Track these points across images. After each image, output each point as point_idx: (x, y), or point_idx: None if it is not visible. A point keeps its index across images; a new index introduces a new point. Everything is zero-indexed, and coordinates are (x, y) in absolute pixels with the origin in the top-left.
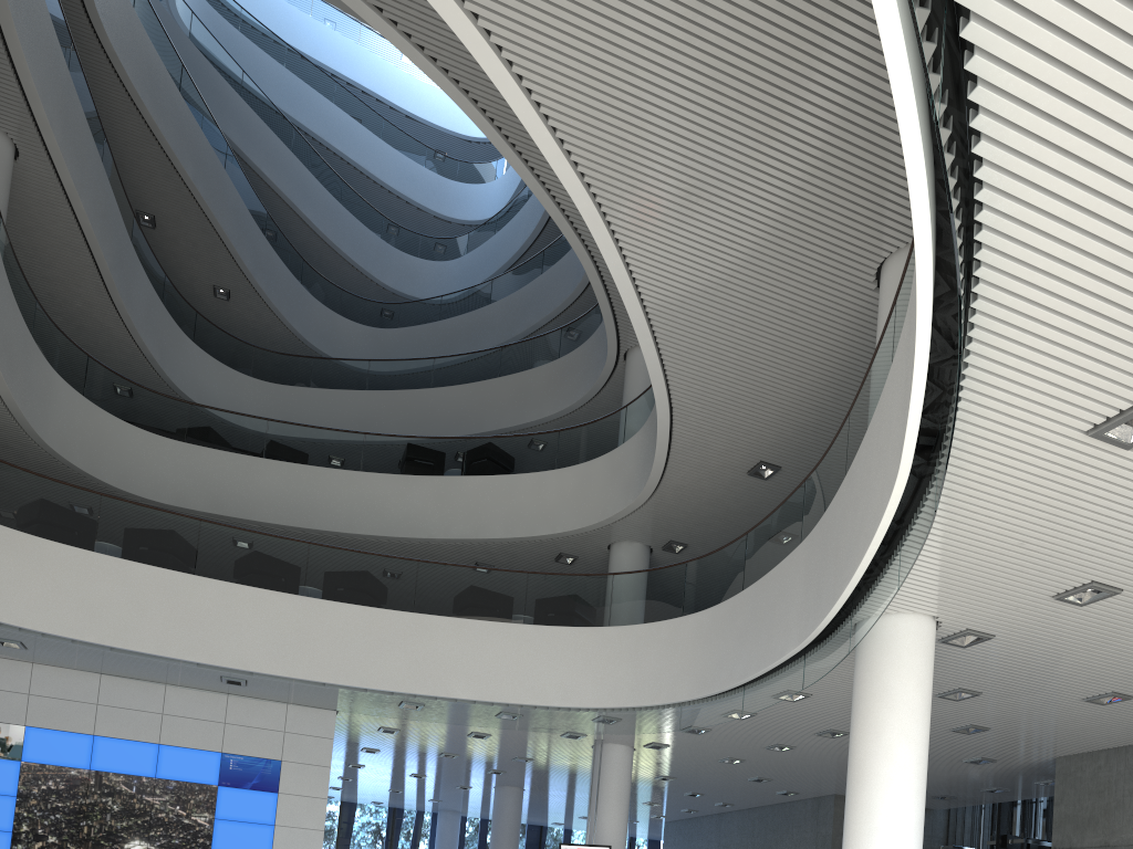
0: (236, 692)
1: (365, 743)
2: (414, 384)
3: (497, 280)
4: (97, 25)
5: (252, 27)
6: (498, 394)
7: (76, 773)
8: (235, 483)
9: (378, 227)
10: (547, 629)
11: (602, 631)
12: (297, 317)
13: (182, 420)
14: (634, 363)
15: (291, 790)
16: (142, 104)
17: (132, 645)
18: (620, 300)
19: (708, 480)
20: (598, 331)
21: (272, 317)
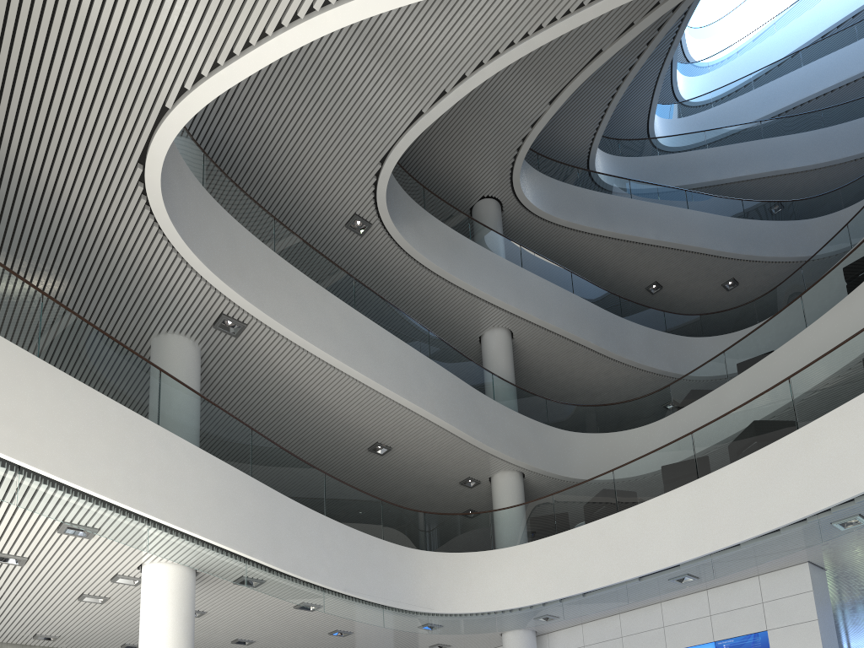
0: (669, 588)
1: None
2: None
3: None
4: (551, 219)
5: (721, 94)
6: None
7: None
8: (709, 418)
9: None
10: None
11: None
12: (797, 247)
13: (667, 401)
14: None
15: None
16: (599, 230)
17: (588, 586)
18: None
19: None
20: None
21: (775, 265)
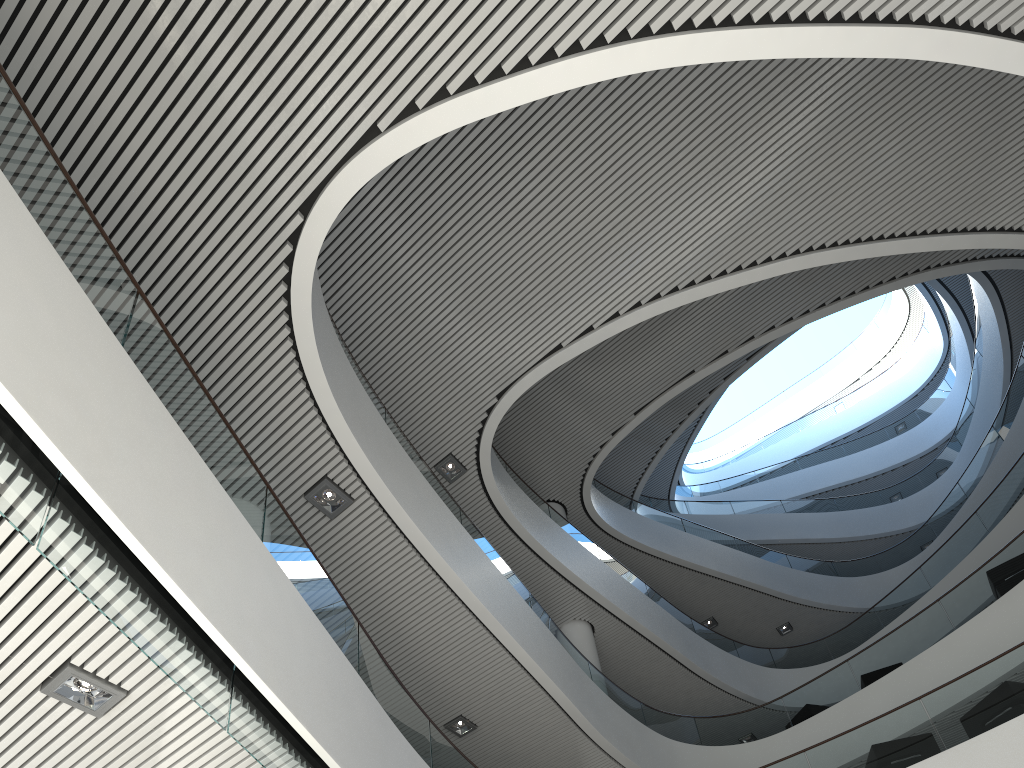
0: None
1: None
2: (971, 546)
3: (996, 421)
4: (616, 534)
5: (728, 483)
6: None
7: None
8: (847, 727)
9: (878, 499)
10: None
11: None
12: (848, 599)
13: (781, 714)
14: None
15: None
16: (663, 554)
17: None
18: None
19: None
20: None
21: (829, 614)
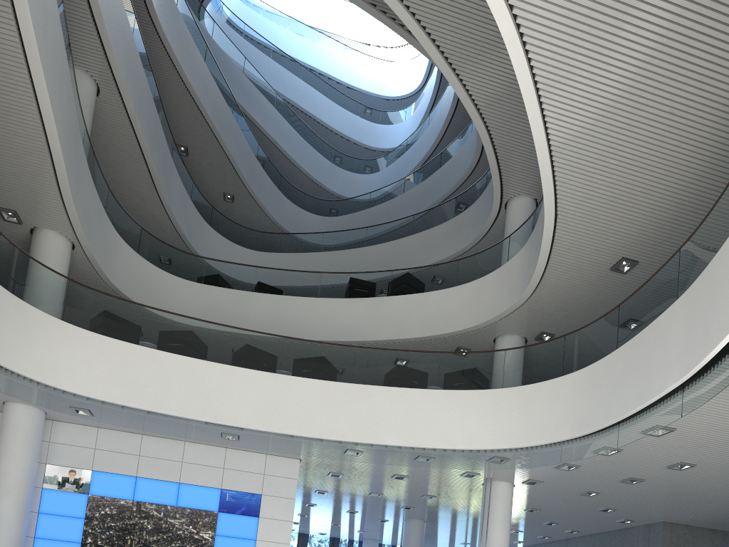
0: (231, 443)
1: (318, 486)
2: (353, 245)
3: (408, 177)
4: (153, 14)
5: (251, 35)
6: (411, 246)
7: (124, 502)
8: (234, 309)
9: (329, 155)
10: (454, 392)
11: (497, 392)
12: (276, 211)
13: (200, 269)
14: (513, 208)
15: (268, 515)
16: (180, 68)
17: (161, 409)
18: (505, 160)
19: (578, 277)
20: (484, 193)
21: (260, 212)
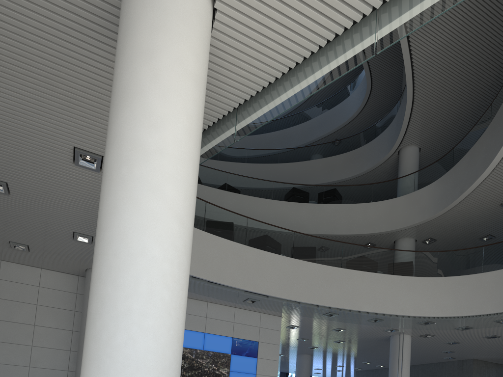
0: (262, 306)
1: None
2: (269, 161)
3: (295, 115)
4: None
5: None
6: (316, 167)
7: None
8: (214, 203)
9: None
10: (405, 278)
11: (434, 279)
12: None
13: None
14: (407, 153)
15: (263, 357)
16: None
17: (220, 280)
18: (414, 121)
19: (477, 208)
20: (377, 138)
21: None
